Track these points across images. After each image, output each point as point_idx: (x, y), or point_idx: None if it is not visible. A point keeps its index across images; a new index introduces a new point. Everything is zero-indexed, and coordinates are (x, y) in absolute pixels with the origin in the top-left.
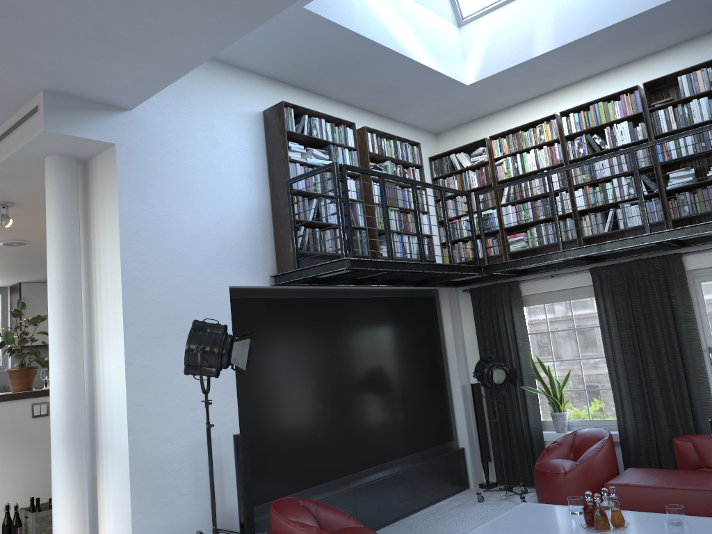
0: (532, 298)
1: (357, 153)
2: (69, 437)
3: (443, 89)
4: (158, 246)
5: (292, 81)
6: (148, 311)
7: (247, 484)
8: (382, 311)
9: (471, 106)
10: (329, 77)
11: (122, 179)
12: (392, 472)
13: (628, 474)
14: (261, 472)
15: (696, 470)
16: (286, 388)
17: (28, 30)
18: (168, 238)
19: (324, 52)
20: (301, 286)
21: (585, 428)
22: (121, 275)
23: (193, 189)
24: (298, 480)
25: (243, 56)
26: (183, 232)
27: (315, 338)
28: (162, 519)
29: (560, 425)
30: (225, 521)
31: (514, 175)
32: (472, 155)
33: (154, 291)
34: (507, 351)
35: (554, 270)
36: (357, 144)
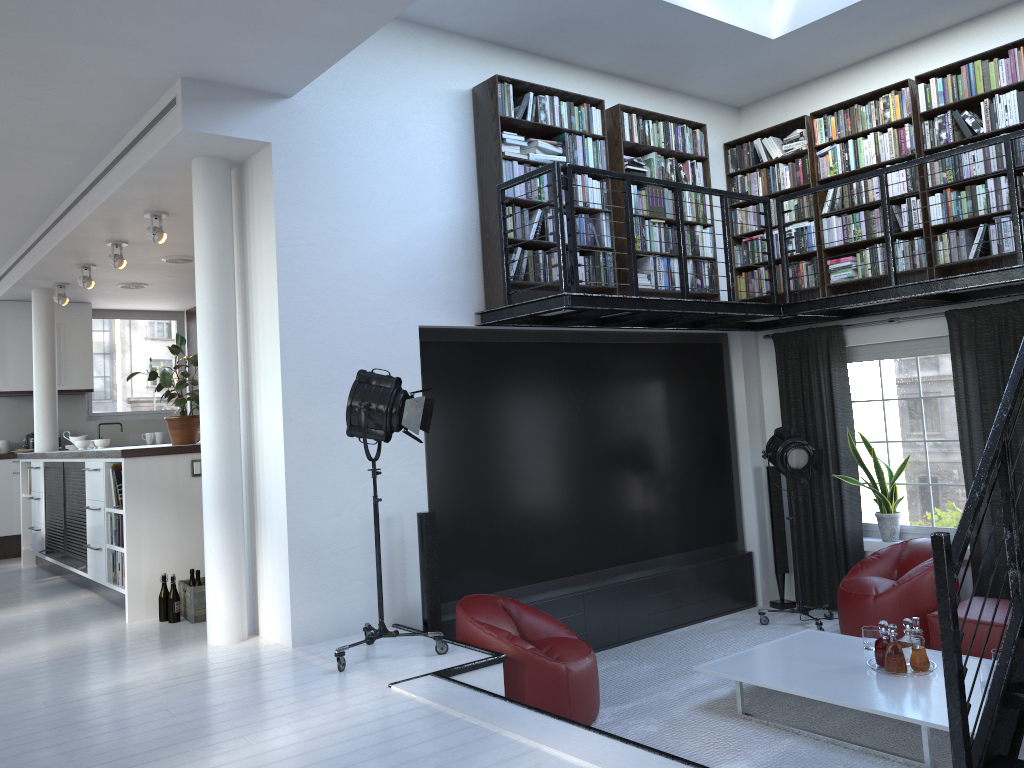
0: (863, 351)
1: (604, 143)
2: (222, 502)
3: (736, 46)
4: (325, 274)
5: (515, 43)
6: (312, 356)
7: (433, 574)
8: (638, 363)
9: (784, 67)
10: (565, 36)
11: (279, 189)
12: (640, 576)
13: (966, 605)
14: (457, 561)
15: None
16: (494, 458)
17: (149, 10)
18: (339, 263)
19: (552, 4)
20: (518, 326)
21: (920, 538)
22: (278, 311)
23: (373, 199)
24: (507, 576)
25: (442, 14)
26: (359, 256)
27: (538, 395)
28: (327, 605)
29: (887, 532)
30: (407, 615)
31: (842, 171)
32: (785, 141)
33: (319, 331)
34: (820, 424)
35: (894, 311)
36: (606, 130)
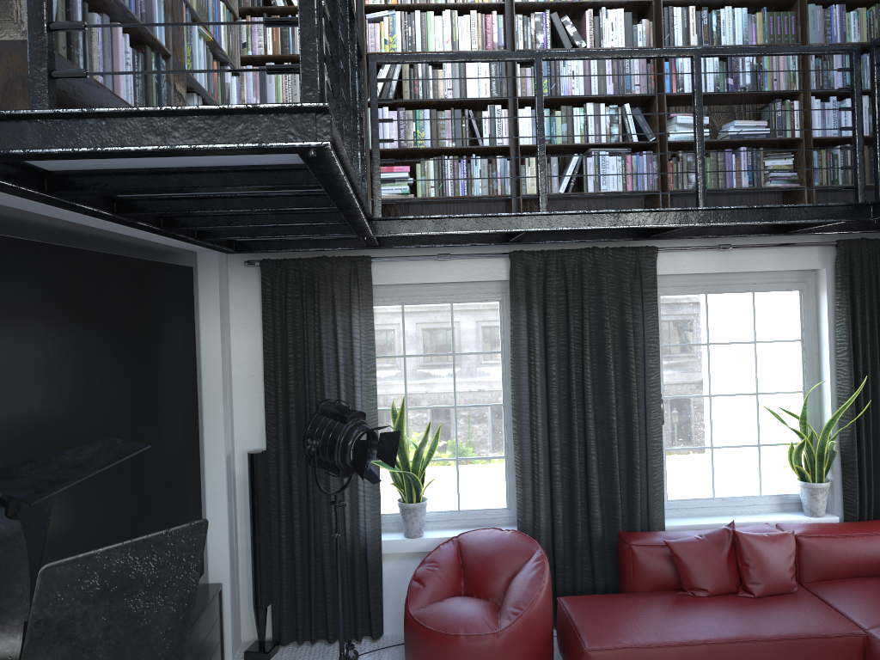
0: (382, 292)
1: None
2: None
3: None
4: None
5: None
6: None
7: None
8: (124, 294)
9: None
10: None
11: None
12: None
13: (596, 618)
14: None
15: (674, 594)
16: None
17: None
18: None
19: None
20: None
21: (473, 531)
22: None
23: None
24: None
25: None
26: None
27: None
28: None
29: (417, 525)
30: None
31: (404, 50)
32: None
33: None
34: (336, 390)
35: (445, 246)
36: None
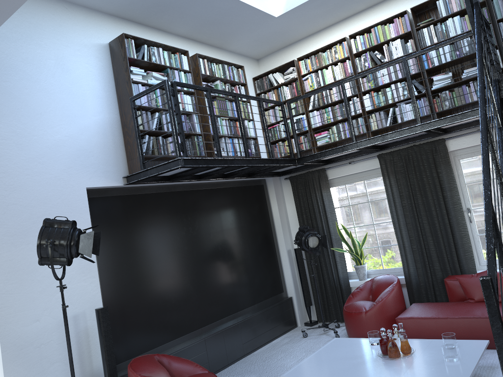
0: (336, 181)
1: (191, 75)
2: None
3: (257, 21)
4: (17, 158)
5: (133, 17)
6: (11, 214)
7: (110, 348)
8: (221, 199)
9: (281, 35)
10: (163, 13)
11: None
12: (236, 322)
13: (413, 309)
14: (125, 335)
15: (462, 301)
16: (143, 266)
17: None
18: (26, 150)
19: None
20: (150, 183)
21: (379, 276)
22: None
23: (48, 109)
24: (158, 338)
25: None
26: (41, 145)
27: (166, 224)
28: None
29: (361, 275)
30: None
31: (317, 87)
32: (285, 74)
33: (15, 196)
34: (320, 222)
35: (351, 158)
36: (191, 67)
